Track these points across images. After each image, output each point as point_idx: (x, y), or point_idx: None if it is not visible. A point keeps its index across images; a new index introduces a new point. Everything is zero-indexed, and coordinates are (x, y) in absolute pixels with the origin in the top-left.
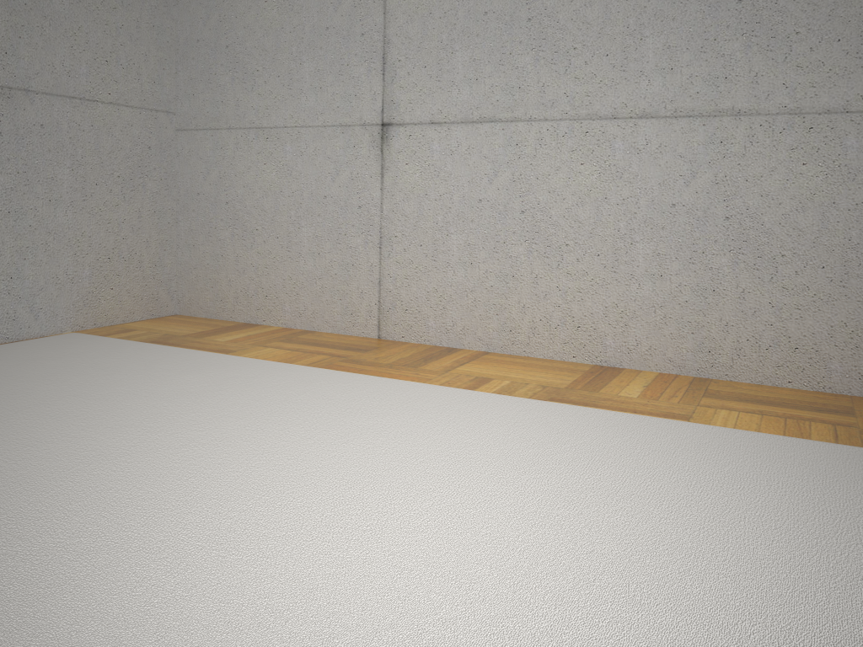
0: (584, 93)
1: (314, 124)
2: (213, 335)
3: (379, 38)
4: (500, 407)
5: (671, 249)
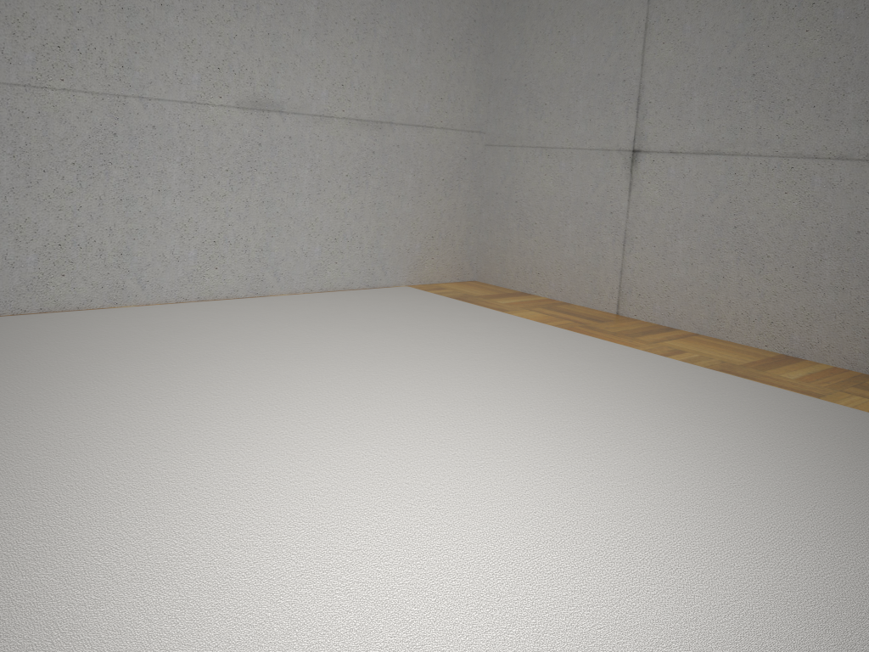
0: (792, 136)
1: (583, 147)
2: (496, 298)
3: (636, 84)
4: (677, 369)
5: (853, 268)
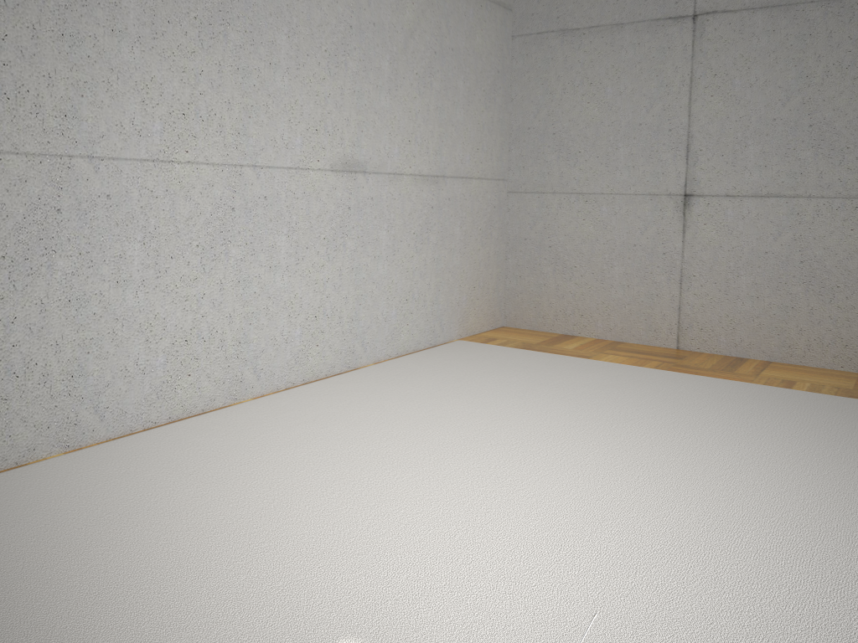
0: (854, 179)
1: (627, 192)
2: (557, 344)
3: (684, 133)
4: (821, 400)
5: None
